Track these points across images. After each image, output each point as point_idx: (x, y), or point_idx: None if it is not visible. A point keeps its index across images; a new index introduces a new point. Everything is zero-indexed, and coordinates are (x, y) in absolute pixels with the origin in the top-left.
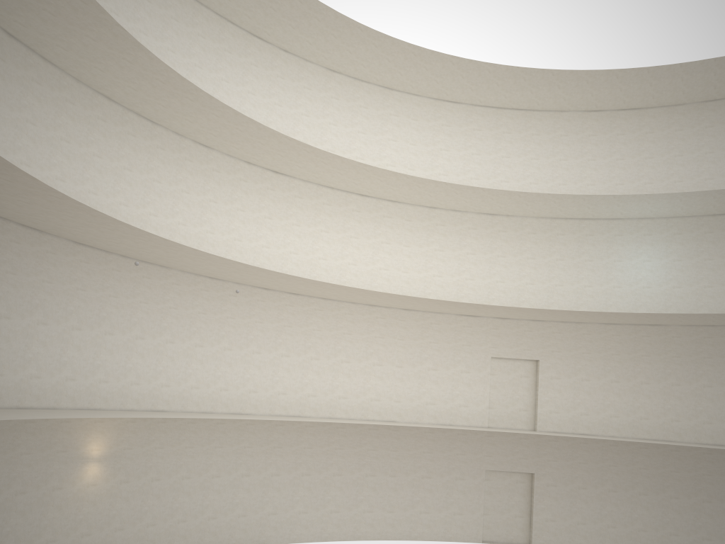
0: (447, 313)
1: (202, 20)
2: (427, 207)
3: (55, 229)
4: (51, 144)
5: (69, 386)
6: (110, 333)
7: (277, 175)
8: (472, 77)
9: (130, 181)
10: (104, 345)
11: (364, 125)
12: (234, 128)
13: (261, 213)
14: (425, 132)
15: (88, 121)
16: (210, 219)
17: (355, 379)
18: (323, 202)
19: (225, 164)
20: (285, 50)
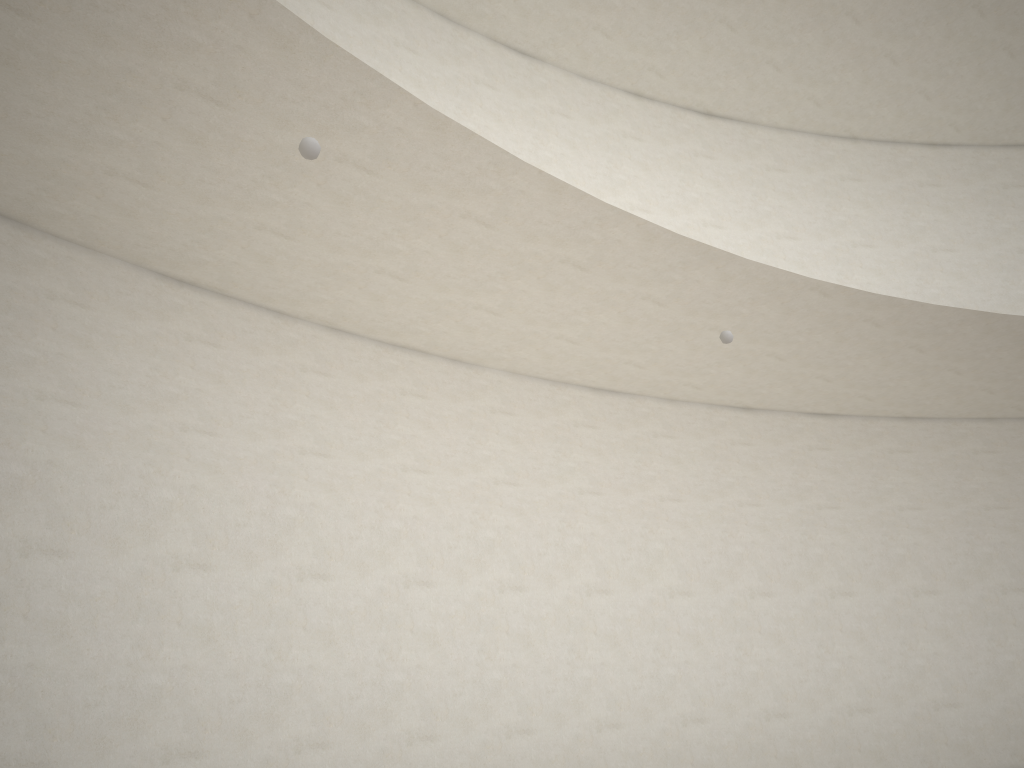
0: None
1: None
2: None
3: (49, 191)
4: None
5: None
6: (316, 576)
7: (713, 122)
8: None
9: None
10: (300, 616)
11: None
12: None
13: (693, 215)
14: None
15: None
16: None
17: None
18: (841, 175)
19: (580, 99)
20: None
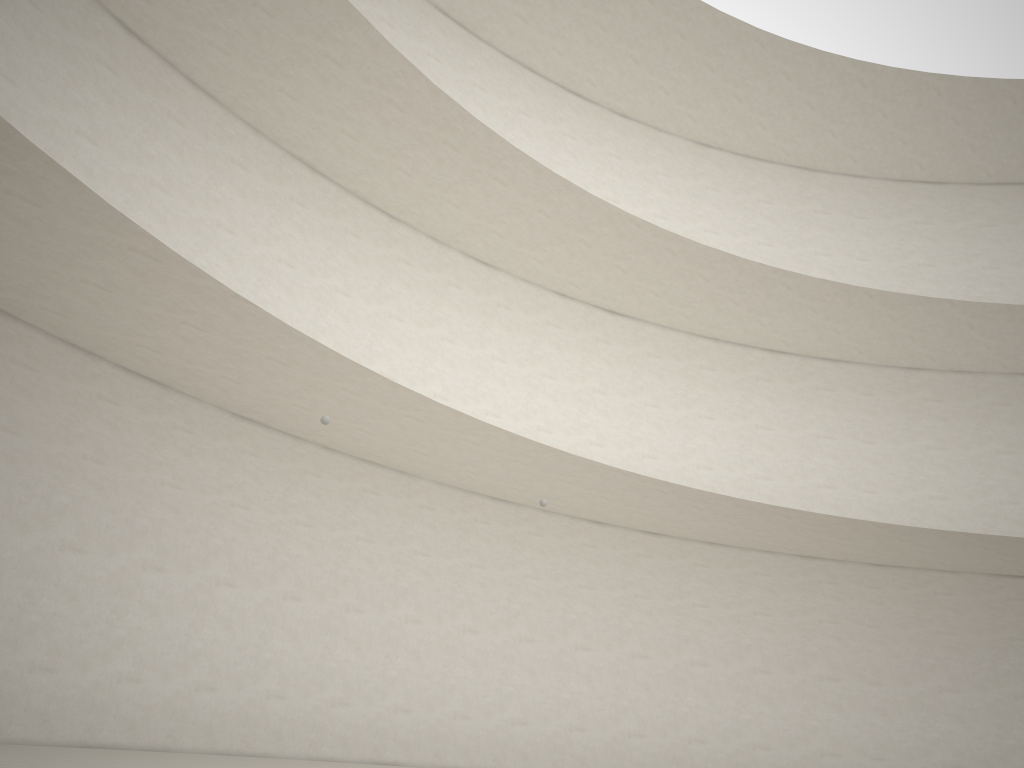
0: (967, 572)
1: (481, 64)
2: (902, 369)
3: (187, 378)
4: (197, 232)
5: (202, 703)
6: (293, 598)
7: (614, 317)
8: (977, 120)
9: (346, 314)
10: (281, 620)
11: (767, 230)
12: (535, 211)
13: (586, 383)
14: (883, 236)
15: (271, 201)
16: (493, 390)
17: (783, 708)
18: (701, 364)
19: (520, 296)
20: (622, 114)
